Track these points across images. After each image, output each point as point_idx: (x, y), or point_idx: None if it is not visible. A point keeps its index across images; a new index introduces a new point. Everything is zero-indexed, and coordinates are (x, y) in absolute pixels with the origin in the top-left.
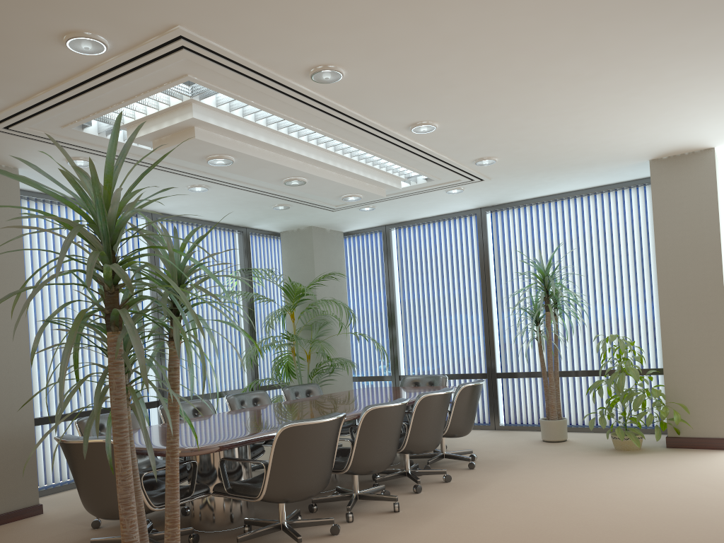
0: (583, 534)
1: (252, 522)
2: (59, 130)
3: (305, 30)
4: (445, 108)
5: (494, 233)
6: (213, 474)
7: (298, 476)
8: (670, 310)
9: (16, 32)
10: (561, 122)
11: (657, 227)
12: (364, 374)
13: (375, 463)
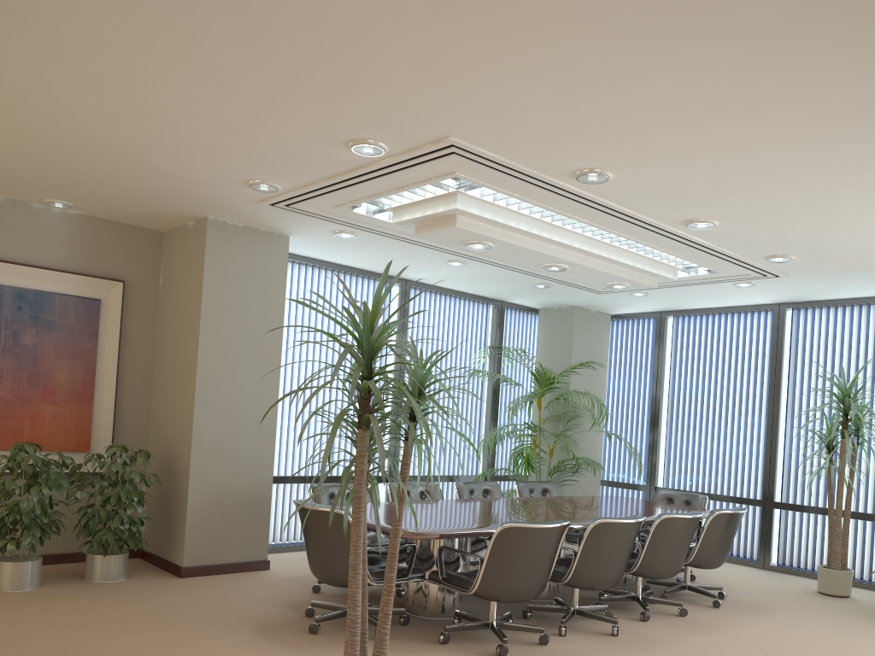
0: None
1: (462, 615)
2: (331, 209)
3: (572, 142)
4: (724, 208)
5: (793, 335)
6: (430, 560)
7: (512, 577)
8: None
9: (311, 139)
10: (871, 227)
11: None
12: (615, 478)
13: (597, 579)
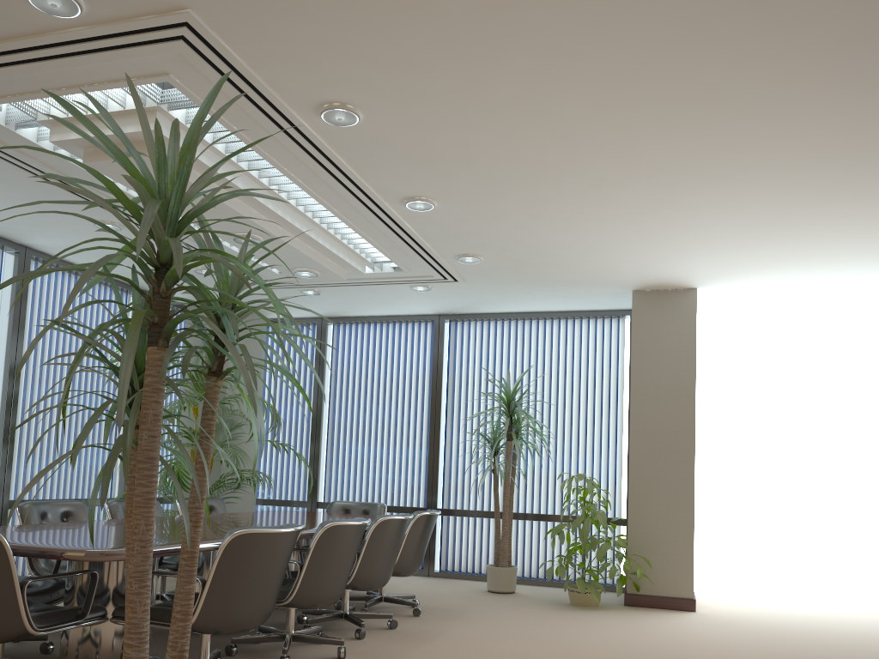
0: None
1: None
2: None
3: (340, 55)
4: (453, 186)
5: (451, 346)
6: (107, 594)
7: (242, 600)
8: (640, 453)
9: None
10: (565, 229)
11: (634, 362)
12: (271, 496)
13: (325, 594)
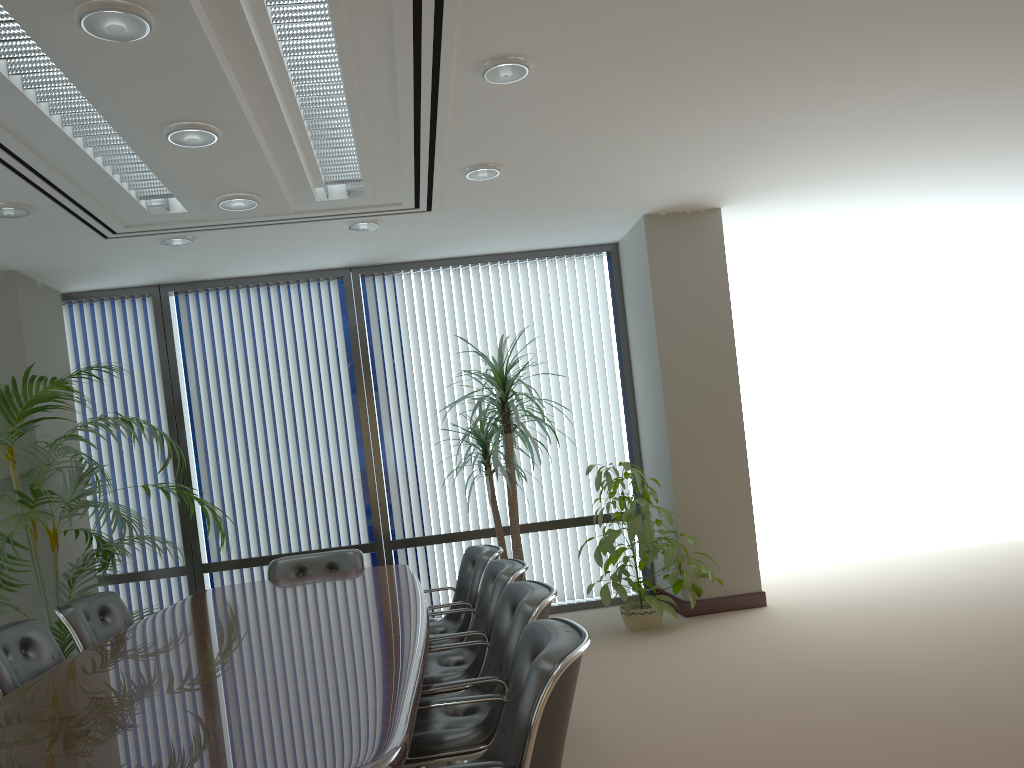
0: (897, 755)
1: None
2: None
3: None
4: (586, 36)
5: (372, 312)
6: None
7: None
8: (680, 426)
9: None
10: (662, 119)
11: (658, 309)
12: (118, 569)
13: None
